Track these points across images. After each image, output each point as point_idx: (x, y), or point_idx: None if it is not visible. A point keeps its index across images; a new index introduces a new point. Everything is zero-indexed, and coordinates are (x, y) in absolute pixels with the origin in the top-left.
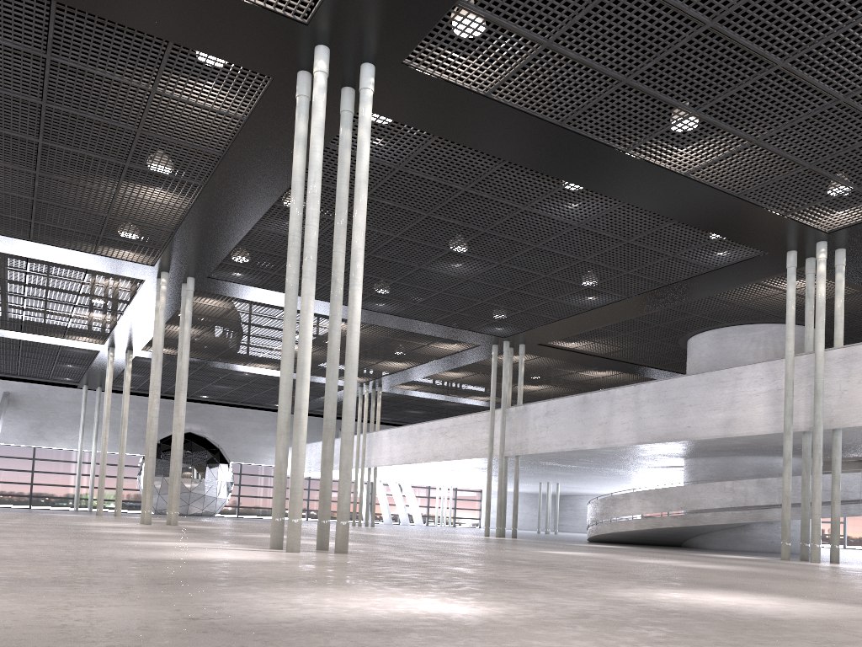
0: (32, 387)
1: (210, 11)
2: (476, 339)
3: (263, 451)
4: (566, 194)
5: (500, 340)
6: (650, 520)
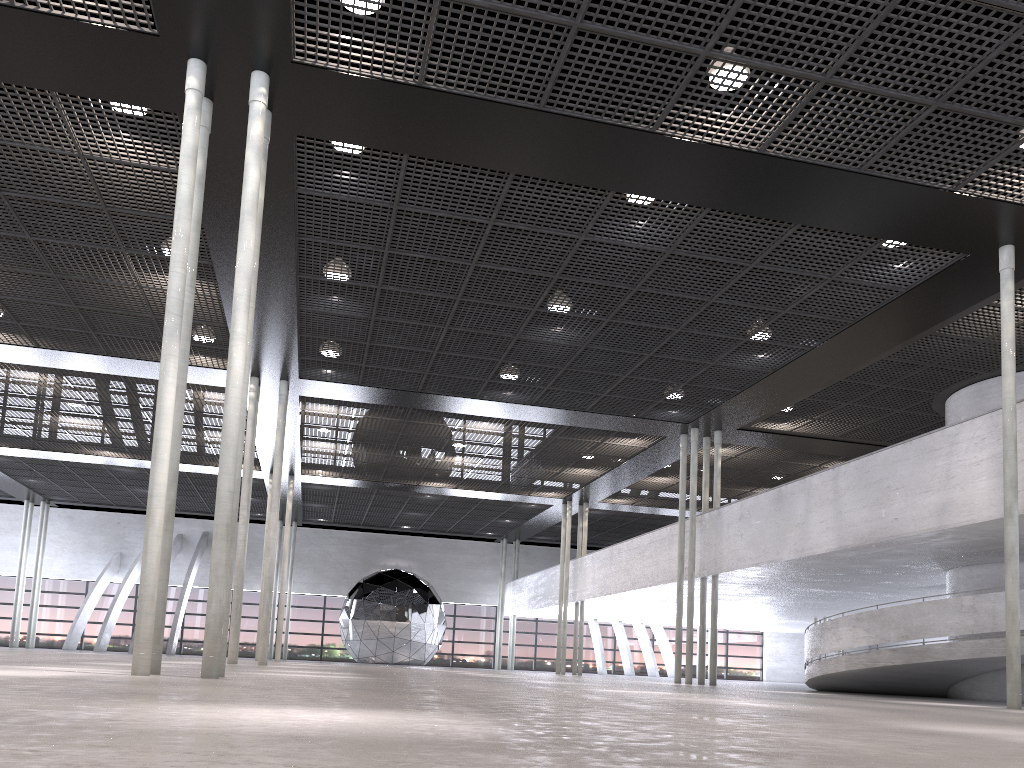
0: None
1: (55, 43)
2: (653, 428)
3: (480, 588)
4: (621, 208)
5: (686, 428)
6: (863, 656)
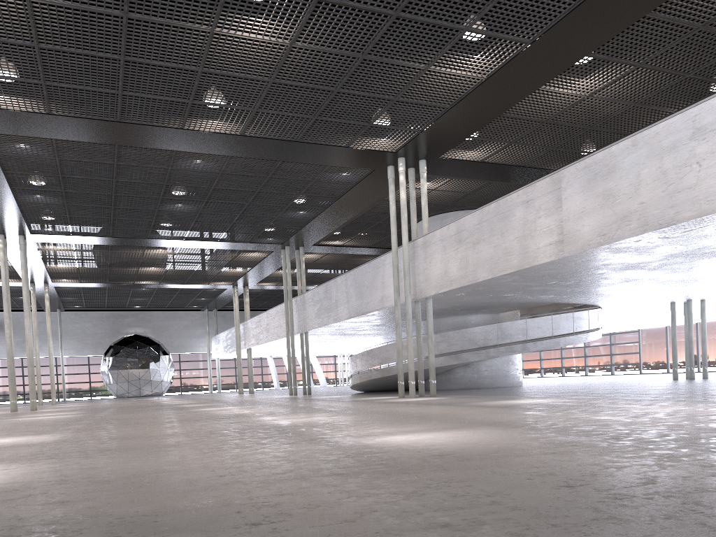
0: (13, 314)
1: None
2: (263, 247)
3: (195, 342)
4: (184, 155)
5: (282, 246)
6: (366, 374)
